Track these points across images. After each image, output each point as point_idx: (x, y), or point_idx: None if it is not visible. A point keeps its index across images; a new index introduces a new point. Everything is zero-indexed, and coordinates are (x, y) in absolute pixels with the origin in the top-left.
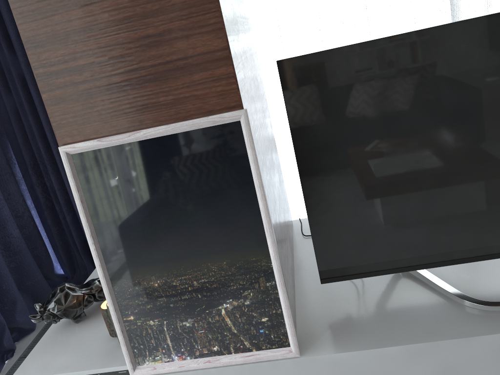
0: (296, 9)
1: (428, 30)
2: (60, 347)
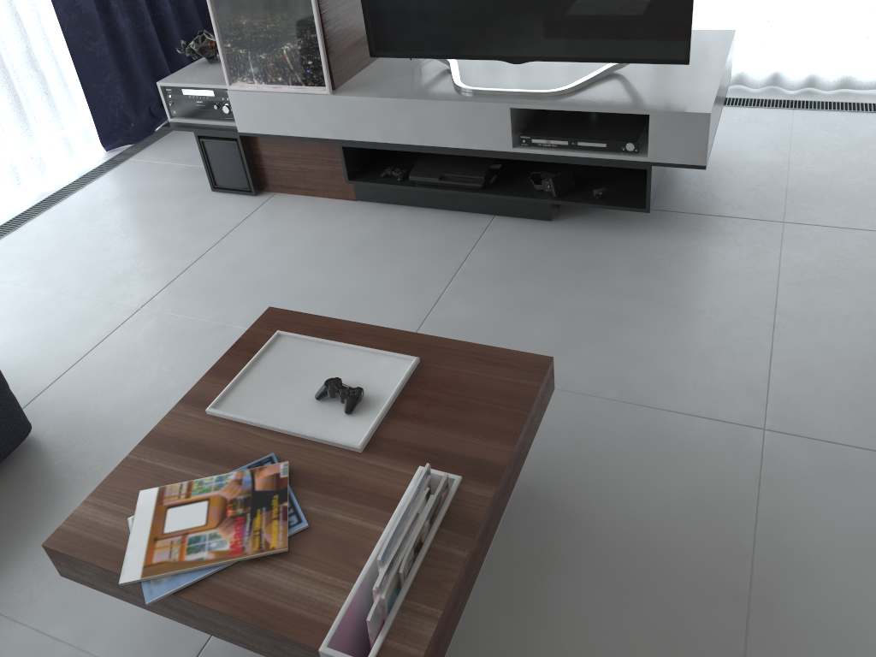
0: None
1: None
2: (193, 73)
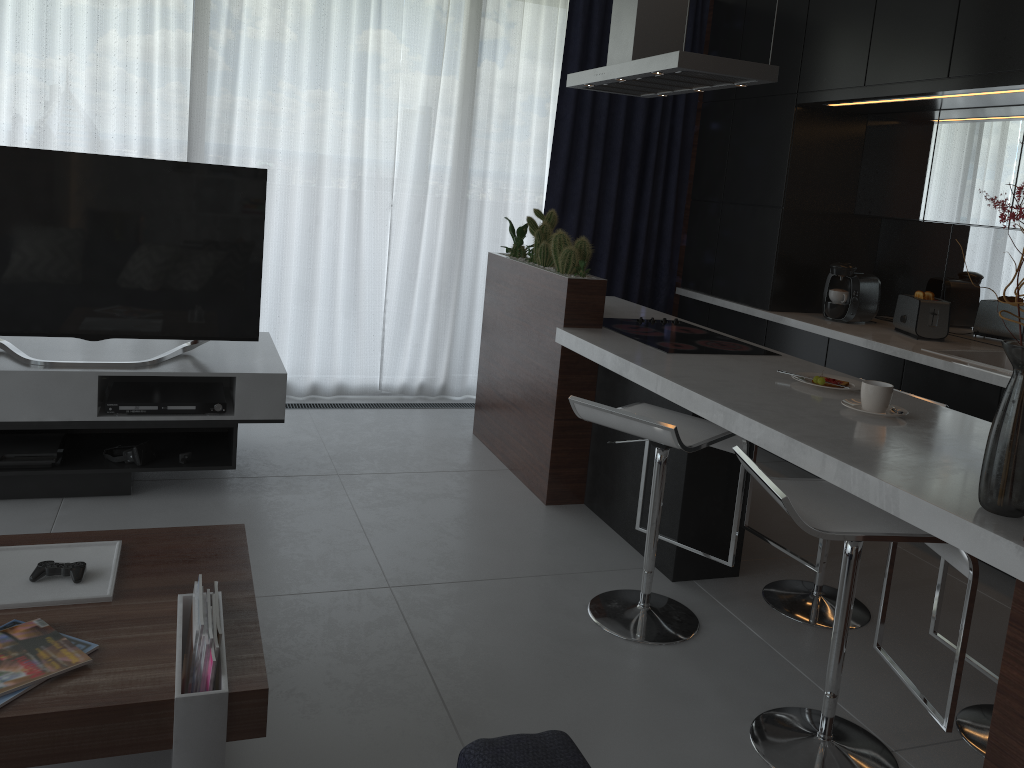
0: (14, 113)
1: (34, 150)
2: None
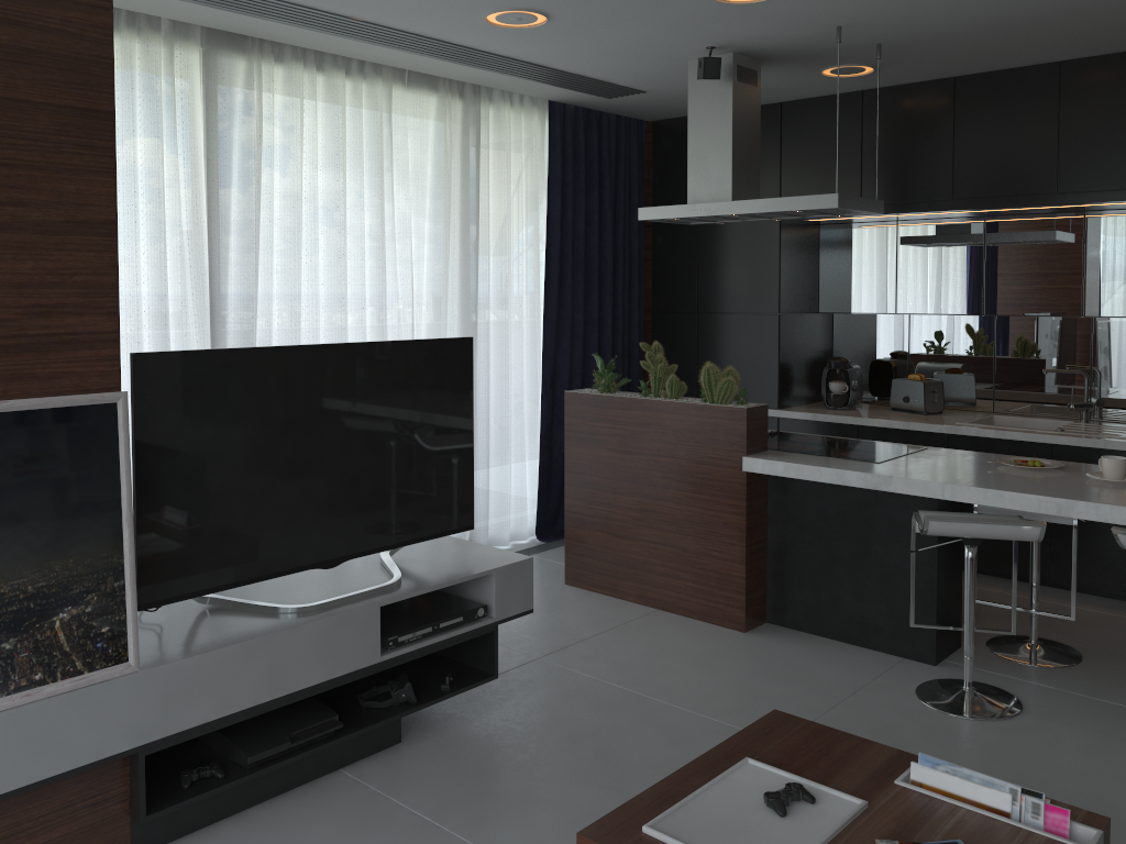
0: None
1: (267, 348)
2: None
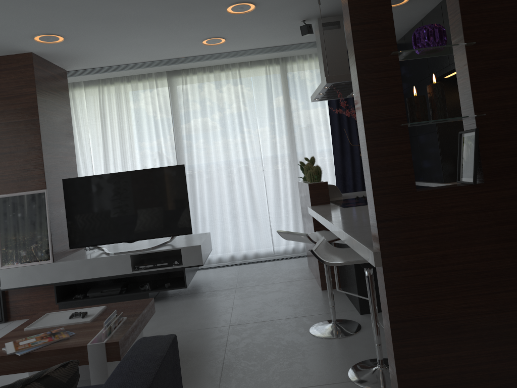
0: (114, 164)
1: (102, 174)
2: None
